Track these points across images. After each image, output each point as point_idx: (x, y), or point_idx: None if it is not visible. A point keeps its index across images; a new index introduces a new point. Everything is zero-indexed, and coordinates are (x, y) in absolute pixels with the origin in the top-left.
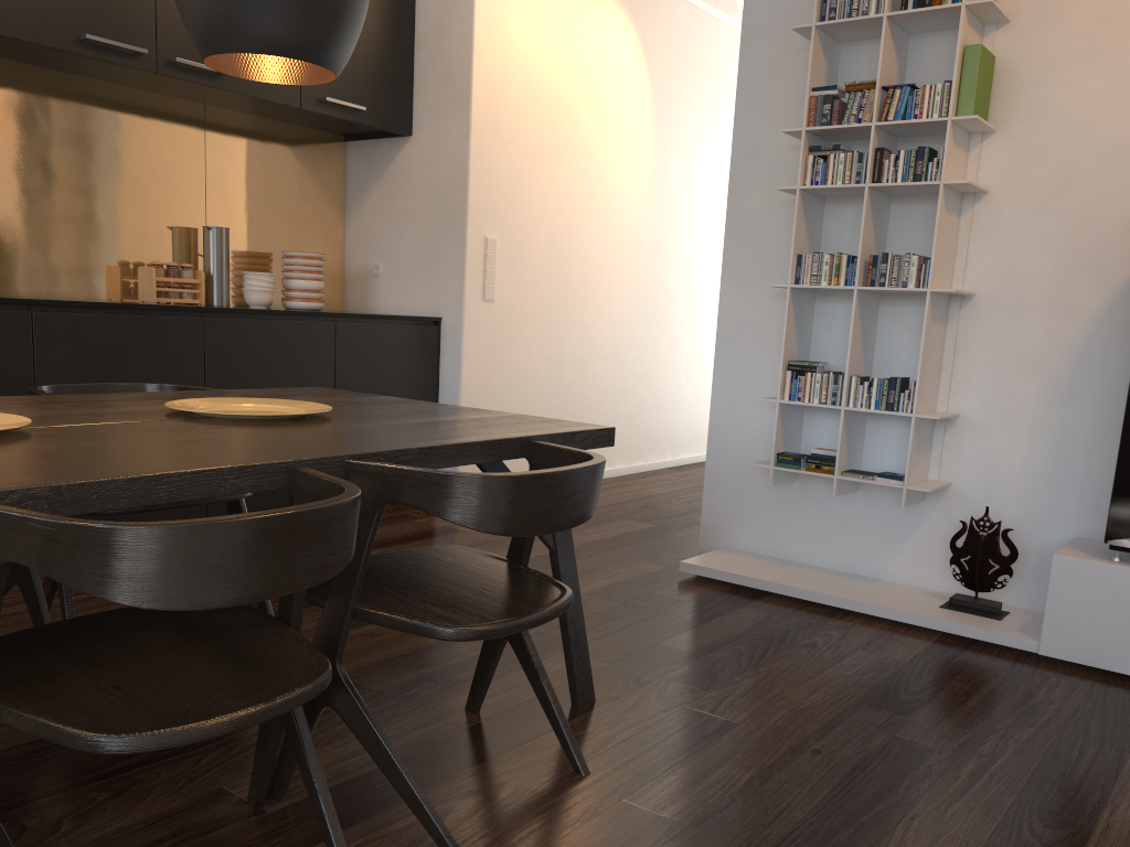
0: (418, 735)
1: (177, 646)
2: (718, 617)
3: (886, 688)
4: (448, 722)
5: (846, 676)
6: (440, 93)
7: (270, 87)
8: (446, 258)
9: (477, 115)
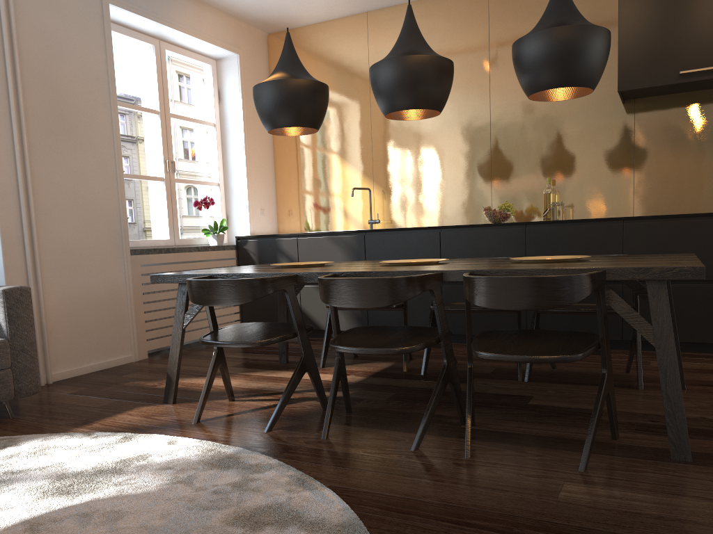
0: (565, 434)
1: (398, 335)
2: None
3: None
4: None
5: None
6: None
7: None
8: None
9: None
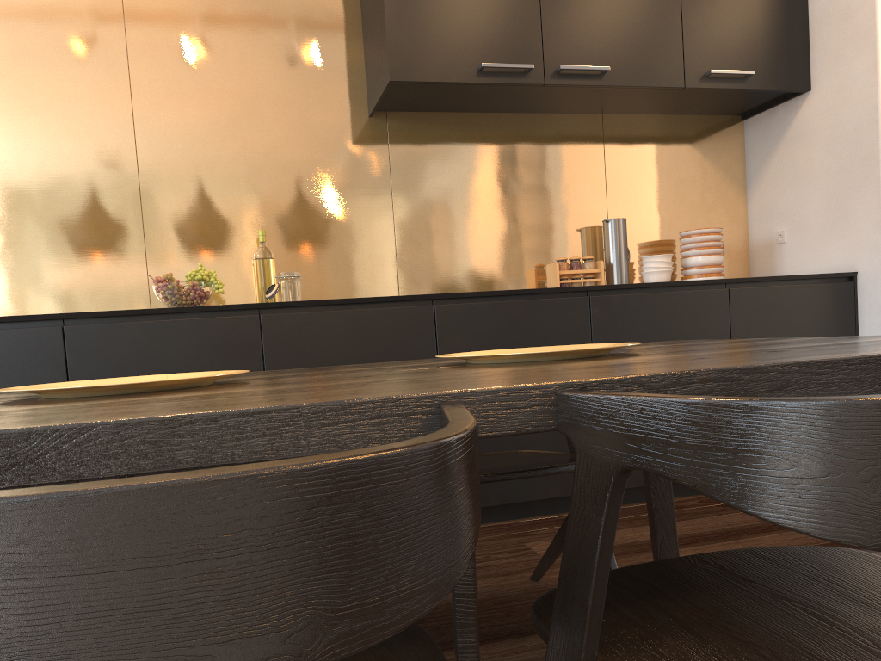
0: None
1: None
2: None
3: None
4: None
5: None
6: (840, 34)
7: (652, 74)
8: (858, 206)
9: None
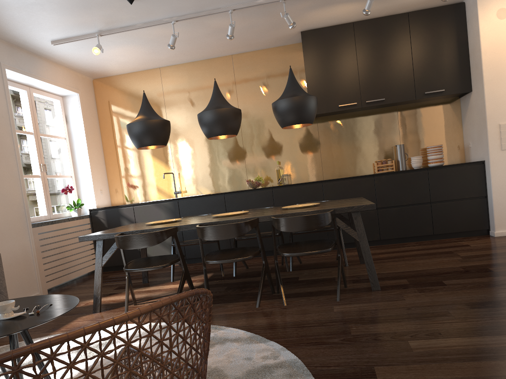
0: (323, 289)
1: (237, 252)
2: (491, 277)
3: (490, 302)
4: (334, 288)
5: (486, 297)
6: (476, 72)
7: (402, 97)
8: (483, 136)
9: (487, 77)
